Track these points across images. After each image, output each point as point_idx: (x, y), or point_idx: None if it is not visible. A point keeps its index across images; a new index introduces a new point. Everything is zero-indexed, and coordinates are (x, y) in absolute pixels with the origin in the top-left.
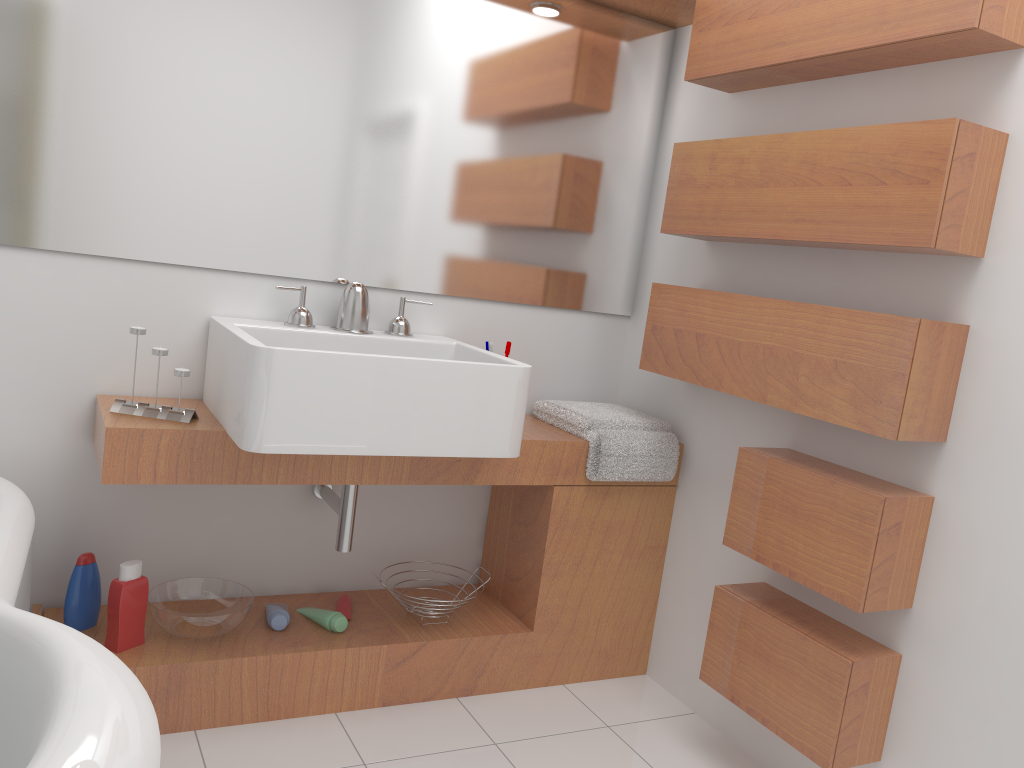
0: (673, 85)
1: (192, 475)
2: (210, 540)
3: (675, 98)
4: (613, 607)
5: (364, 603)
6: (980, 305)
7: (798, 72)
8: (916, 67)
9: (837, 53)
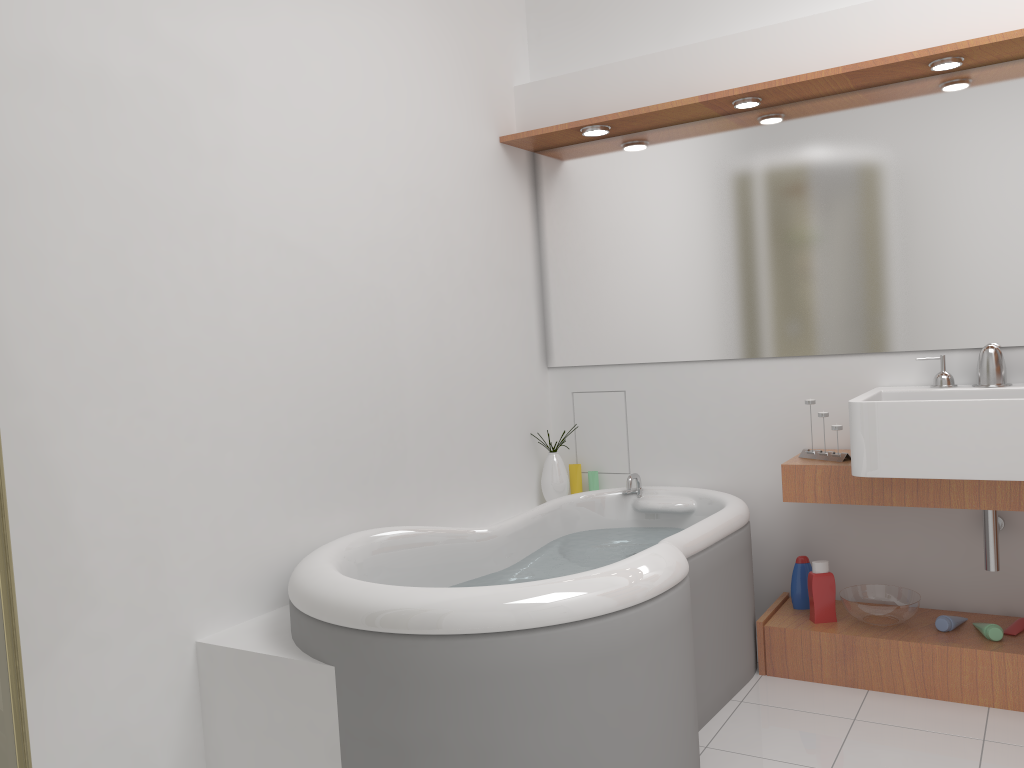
0: None
1: (840, 497)
2: (901, 559)
3: None
4: None
5: None
6: None
7: None
8: None
9: None
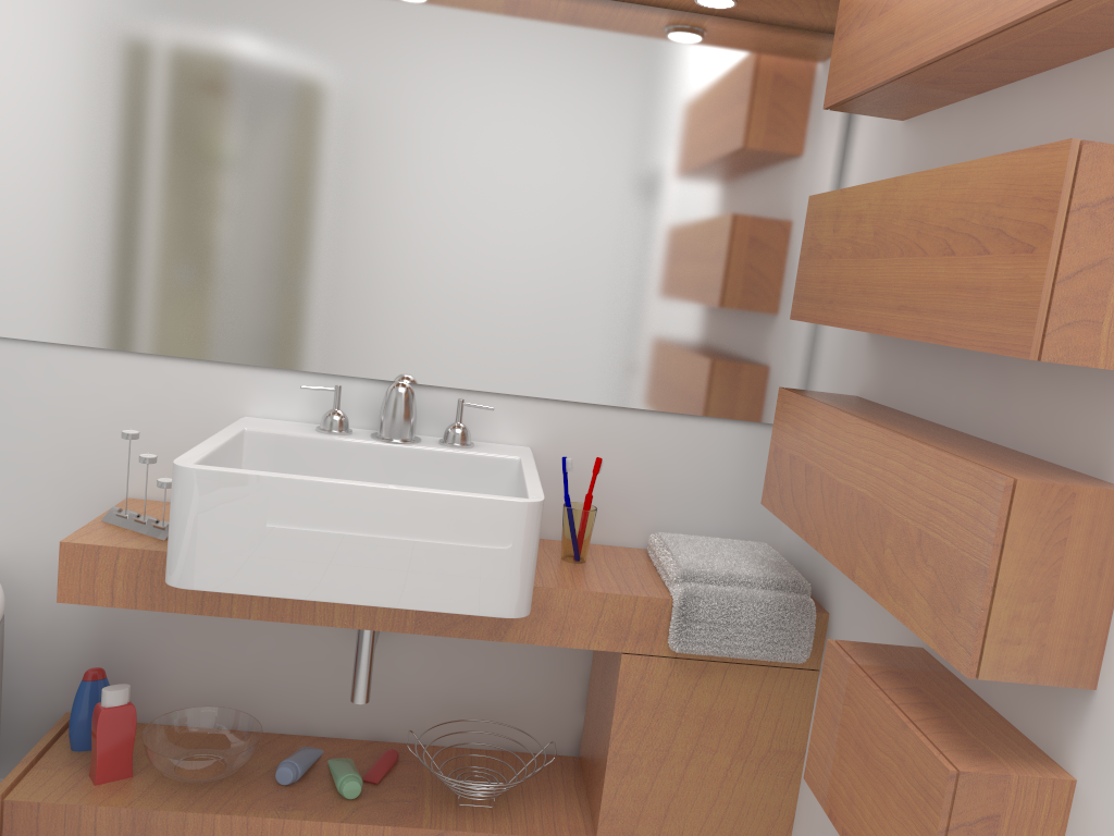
0: (855, 115)
1: (153, 601)
2: (248, 665)
3: (855, 132)
4: (719, 825)
5: (413, 763)
6: None
7: (946, 83)
8: (1097, 57)
9: (958, 49)
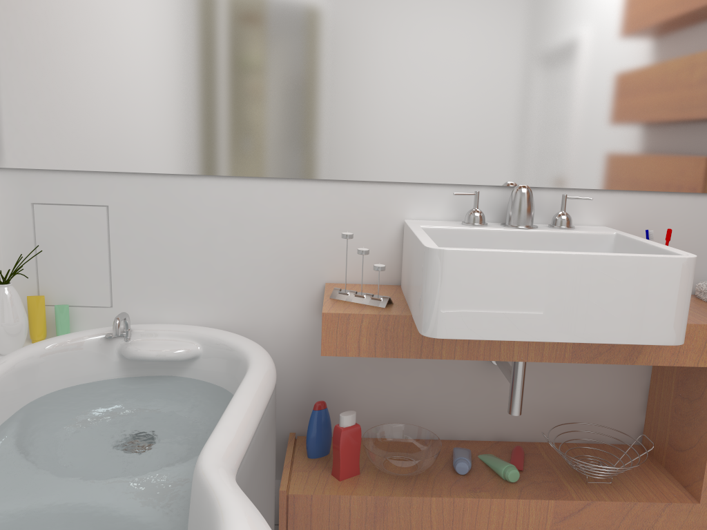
0: None
1: (386, 350)
2: (410, 394)
3: None
4: None
5: (535, 455)
6: None
7: None
8: None
9: None
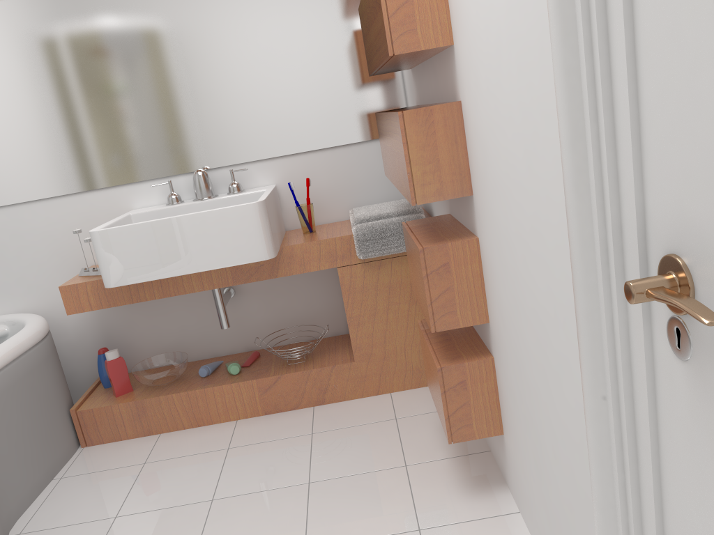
0: None
1: (109, 302)
2: (176, 331)
3: None
4: (413, 339)
5: (267, 355)
6: (460, 83)
7: None
8: None
9: None
